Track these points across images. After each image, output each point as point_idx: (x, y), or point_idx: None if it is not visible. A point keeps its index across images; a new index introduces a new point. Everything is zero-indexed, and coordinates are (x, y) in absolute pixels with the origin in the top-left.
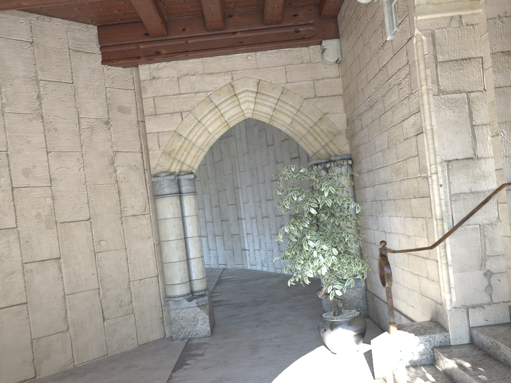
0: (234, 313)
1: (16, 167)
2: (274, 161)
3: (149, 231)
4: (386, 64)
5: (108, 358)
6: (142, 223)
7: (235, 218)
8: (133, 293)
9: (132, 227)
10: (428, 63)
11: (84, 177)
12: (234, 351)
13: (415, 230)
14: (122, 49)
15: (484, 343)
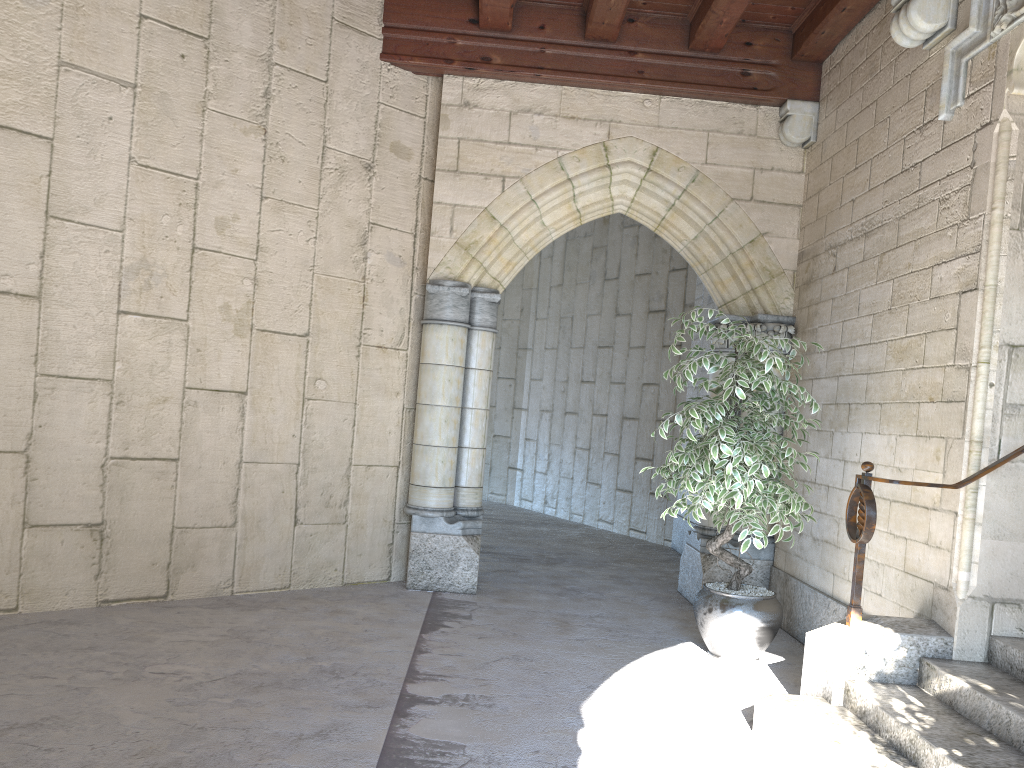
0: (509, 569)
1: (207, 212)
2: (612, 311)
3: (400, 382)
4: (923, 163)
5: (291, 593)
6: (392, 364)
7: (508, 405)
8: (353, 489)
9: (373, 367)
10: (1013, 172)
11: (312, 257)
12: (528, 623)
13: (918, 459)
14: (422, 39)
15: (1015, 663)
